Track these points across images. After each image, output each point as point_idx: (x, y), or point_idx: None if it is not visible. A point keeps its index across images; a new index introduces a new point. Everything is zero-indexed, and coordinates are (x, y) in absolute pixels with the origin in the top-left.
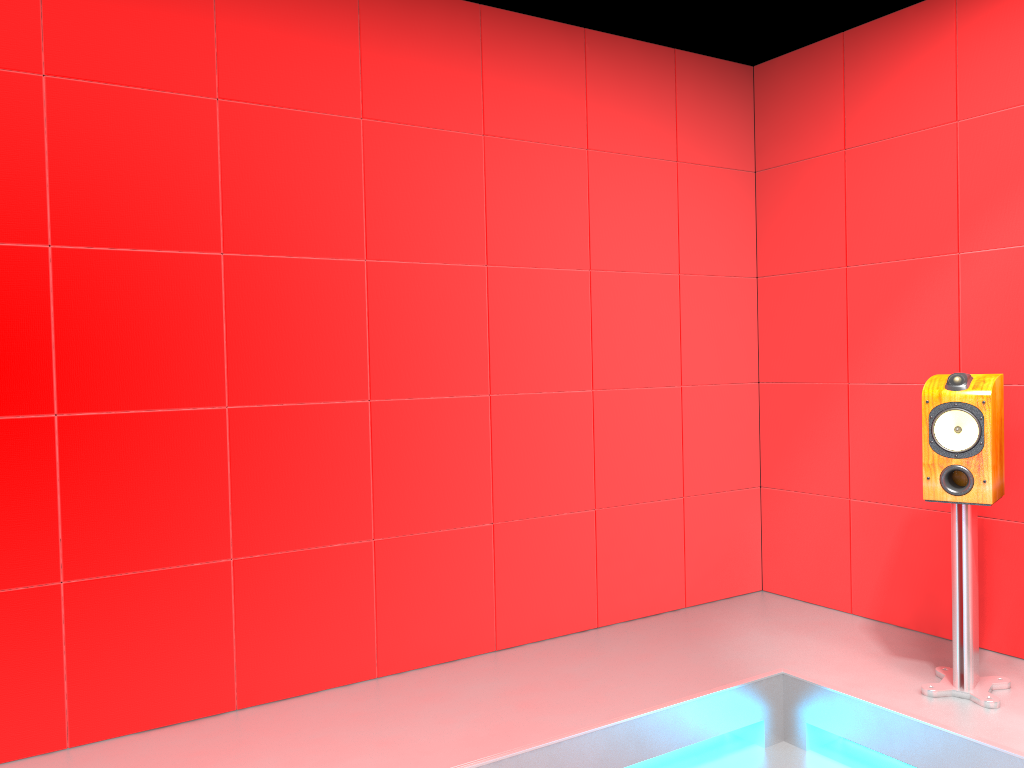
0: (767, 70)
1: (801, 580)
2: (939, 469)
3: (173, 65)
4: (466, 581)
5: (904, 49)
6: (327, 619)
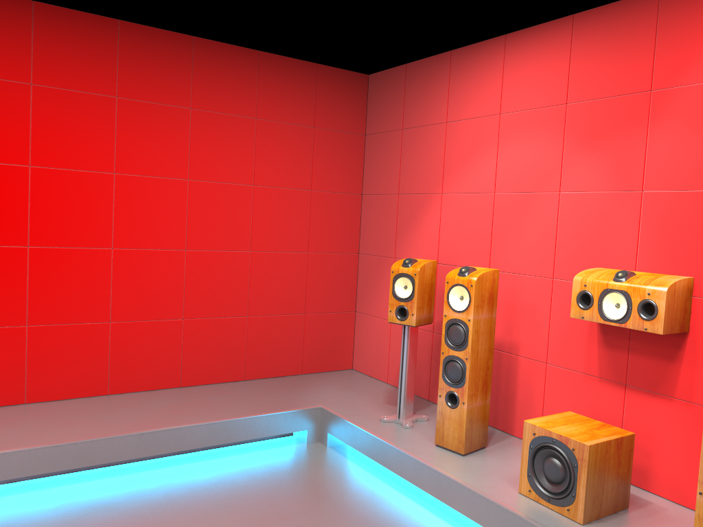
0: (374, 78)
1: (368, 364)
2: (395, 307)
3: (6, 65)
4: (165, 348)
5: (429, 79)
6: (80, 361)
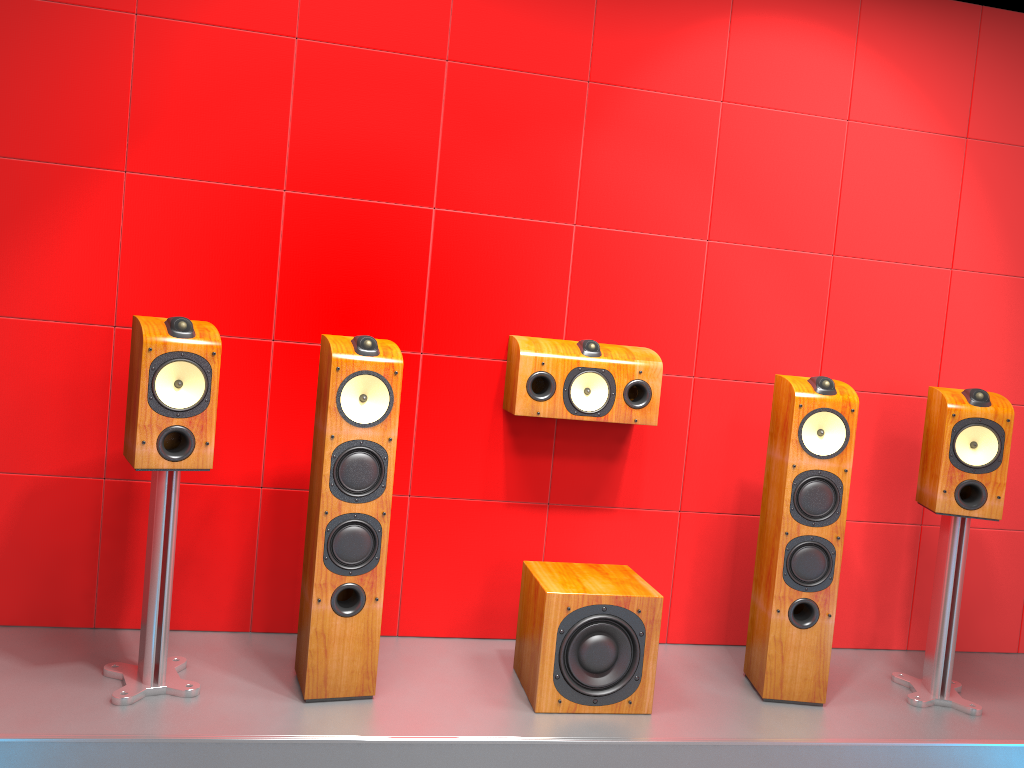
0: None
1: None
2: (158, 431)
3: None
4: None
5: None
6: None
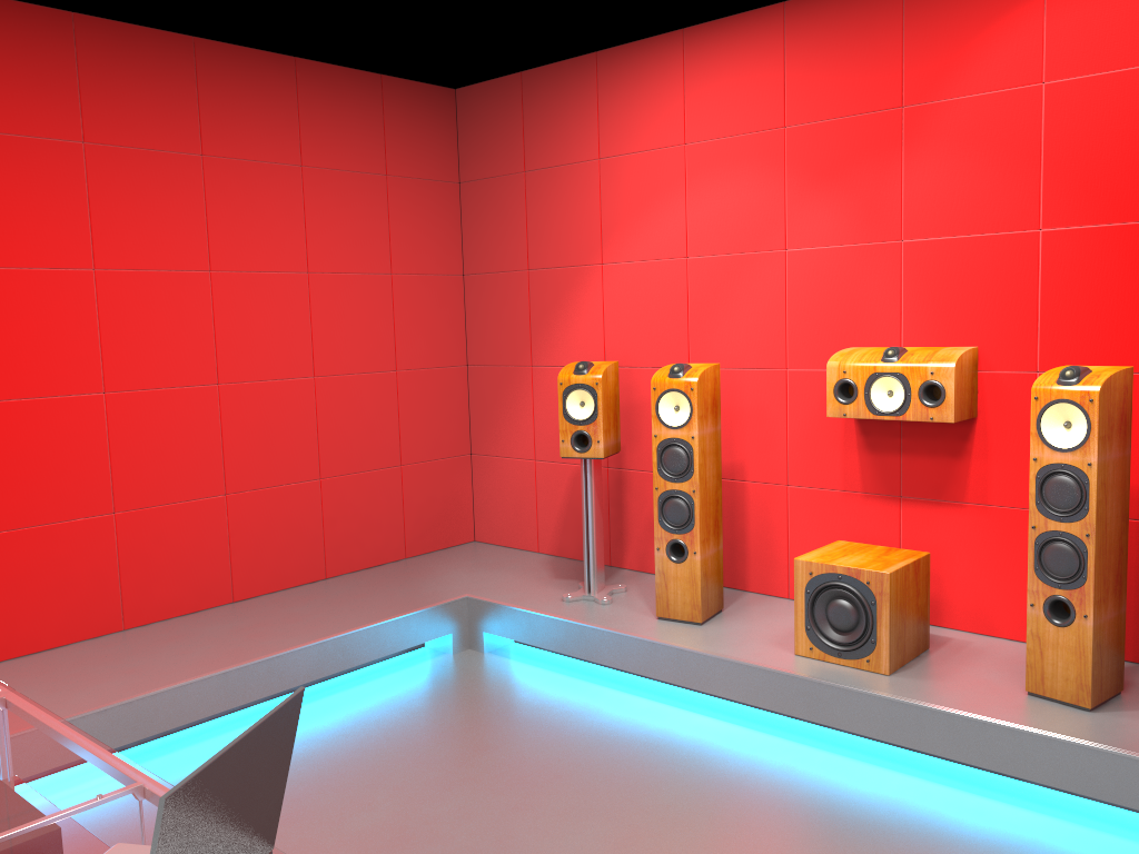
0: (466, 94)
1: (503, 529)
2: (570, 434)
3: None
4: (203, 545)
5: (564, 94)
6: (74, 583)
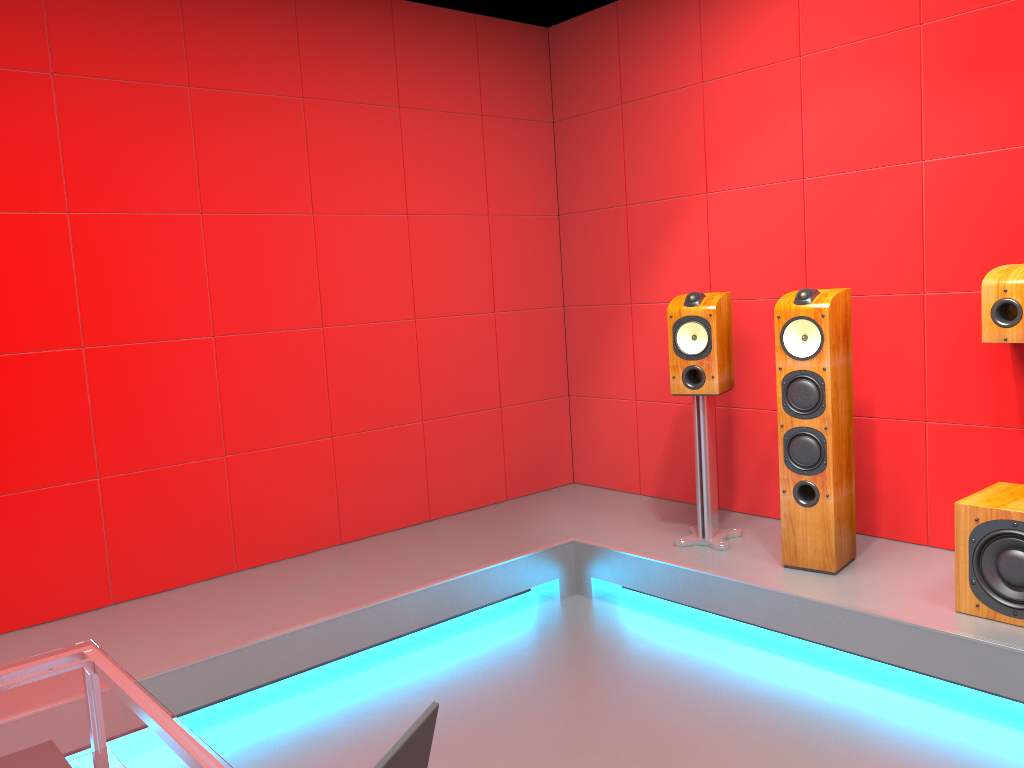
0: (559, 32)
1: (602, 471)
2: (681, 369)
3: (7, 44)
4: (311, 487)
5: (662, 19)
6: (188, 525)
